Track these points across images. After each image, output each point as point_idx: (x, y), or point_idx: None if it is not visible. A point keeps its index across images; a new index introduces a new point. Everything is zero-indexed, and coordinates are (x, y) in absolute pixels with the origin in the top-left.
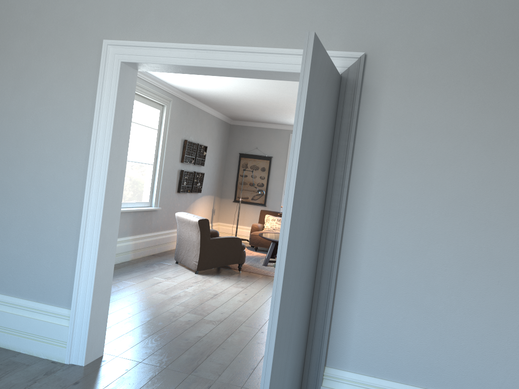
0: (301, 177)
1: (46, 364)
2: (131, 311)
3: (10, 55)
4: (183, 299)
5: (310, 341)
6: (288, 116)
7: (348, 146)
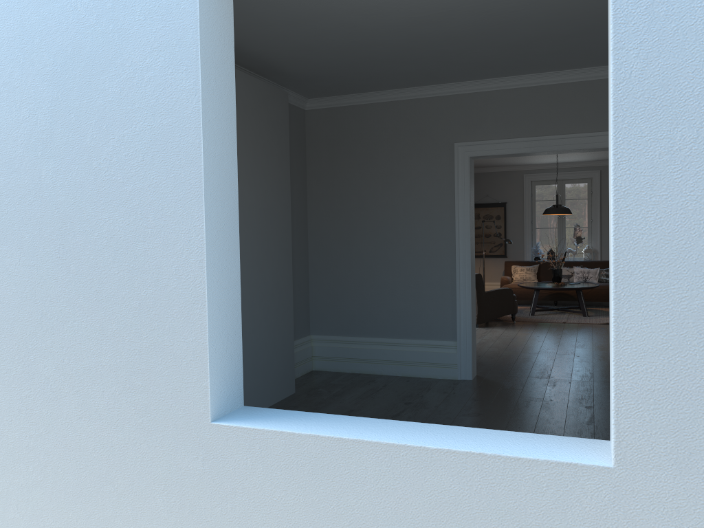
0: None
1: (446, 380)
2: None
3: (376, 163)
4: (488, 343)
5: None
6: (525, 158)
7: None
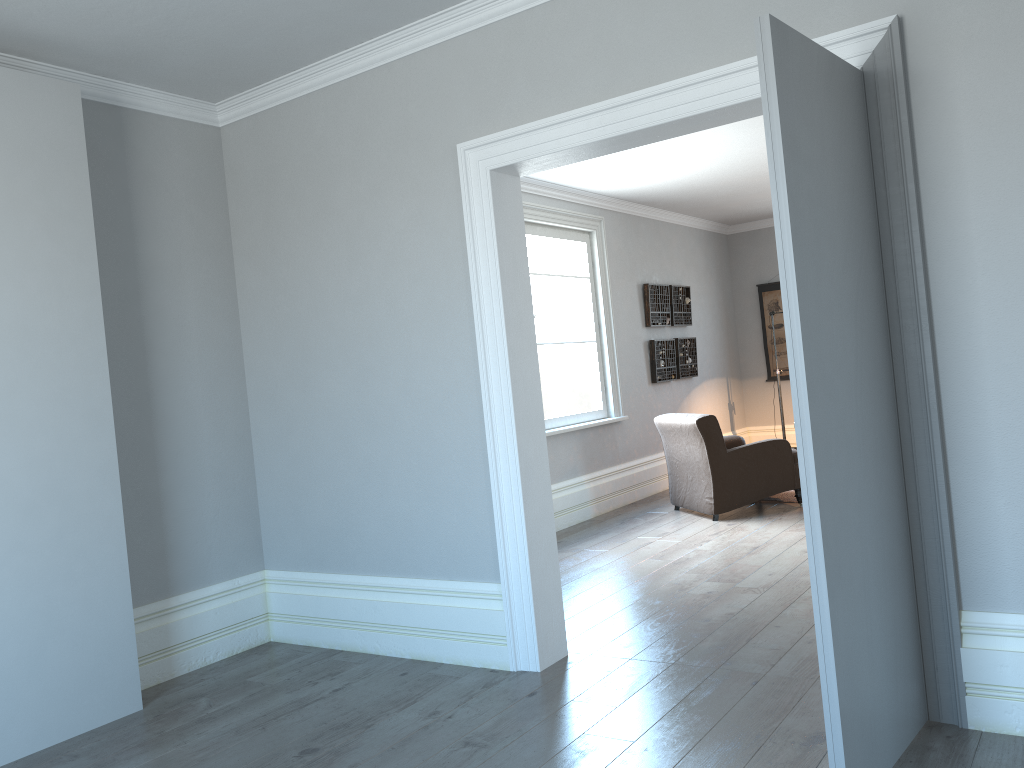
0: (808, 263)
1: (483, 674)
2: (605, 591)
3: (335, 212)
4: (694, 562)
5: (919, 568)
6: None
7: (905, 192)
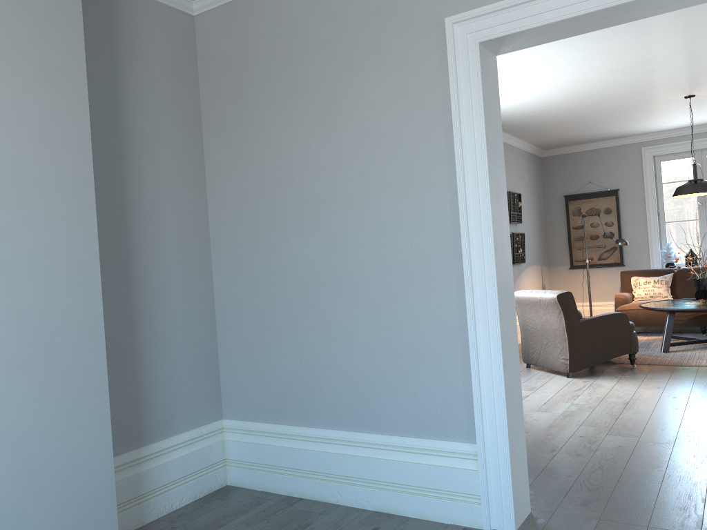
0: None
1: None
2: None
3: (307, 89)
4: (581, 415)
5: None
6: (640, 119)
7: None
